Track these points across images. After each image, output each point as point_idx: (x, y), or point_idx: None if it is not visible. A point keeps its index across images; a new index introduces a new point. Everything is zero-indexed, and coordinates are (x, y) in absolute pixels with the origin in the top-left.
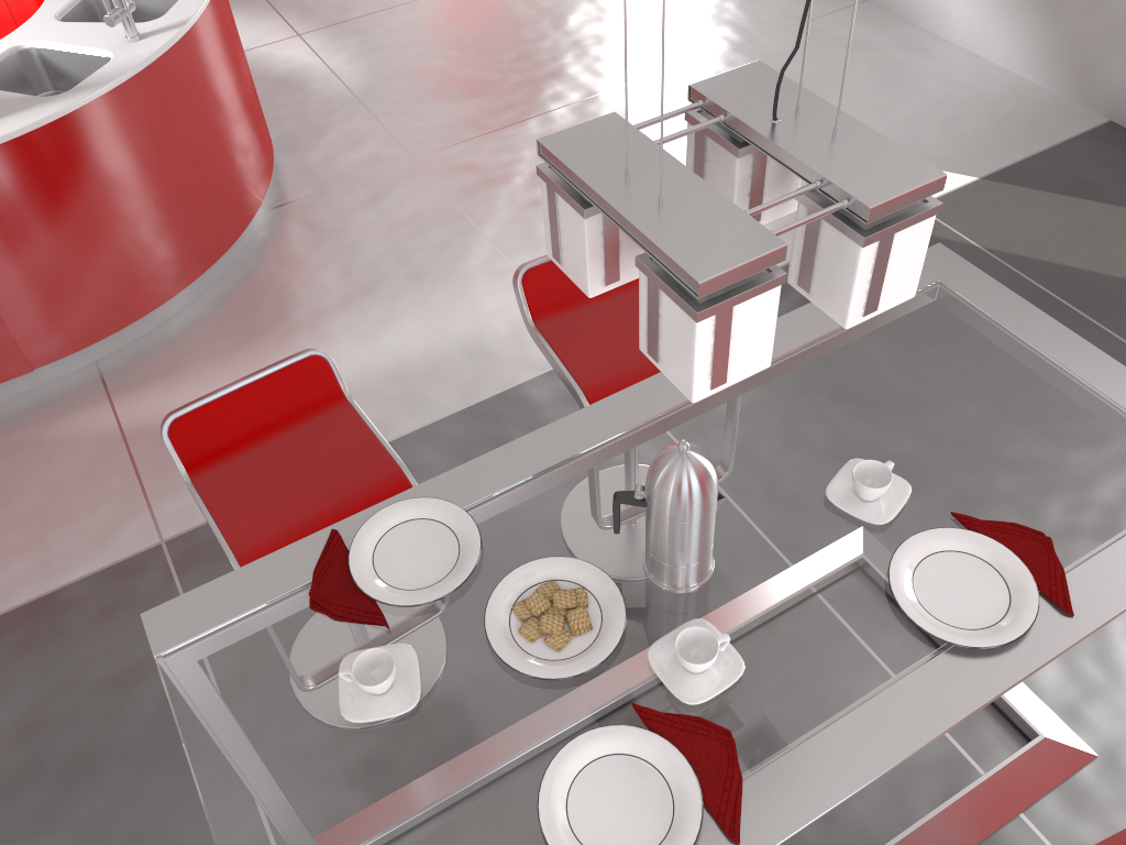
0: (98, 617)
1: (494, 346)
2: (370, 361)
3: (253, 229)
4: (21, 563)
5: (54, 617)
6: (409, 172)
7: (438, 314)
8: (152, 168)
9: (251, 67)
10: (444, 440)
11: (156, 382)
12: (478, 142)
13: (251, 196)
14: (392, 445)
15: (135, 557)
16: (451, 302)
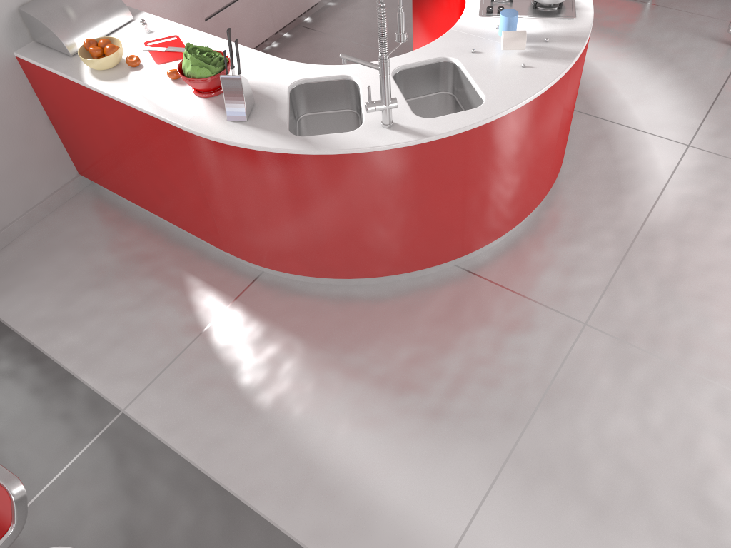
0: (60, 414)
1: (380, 527)
2: (324, 438)
3: (428, 272)
4: (94, 347)
5: (58, 391)
6: (565, 331)
7: (399, 458)
8: (333, 209)
9: (619, 146)
10: (258, 546)
11: (255, 316)
12: (646, 360)
13: (431, 256)
14: (242, 507)
15: (108, 403)
16: (418, 460)
